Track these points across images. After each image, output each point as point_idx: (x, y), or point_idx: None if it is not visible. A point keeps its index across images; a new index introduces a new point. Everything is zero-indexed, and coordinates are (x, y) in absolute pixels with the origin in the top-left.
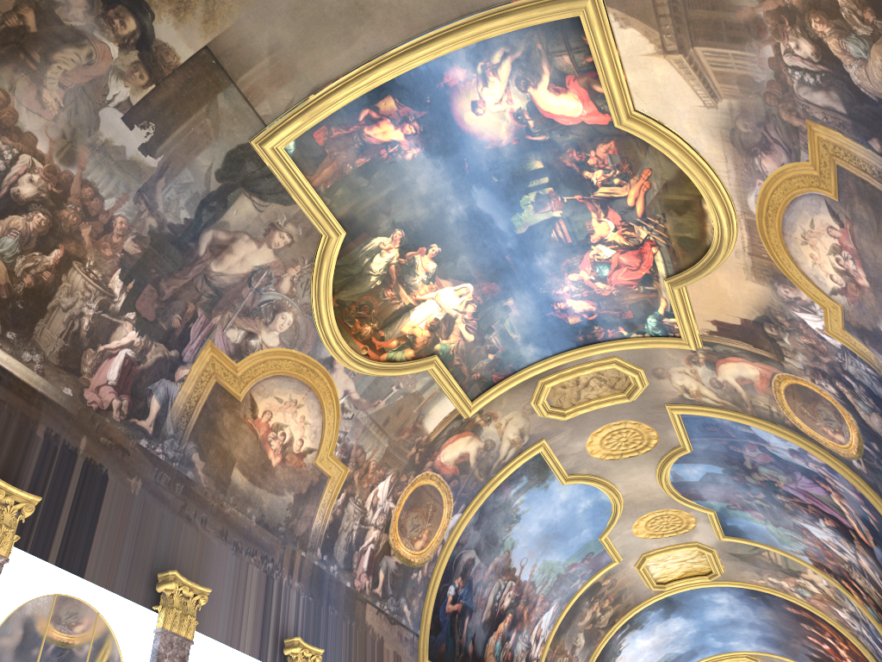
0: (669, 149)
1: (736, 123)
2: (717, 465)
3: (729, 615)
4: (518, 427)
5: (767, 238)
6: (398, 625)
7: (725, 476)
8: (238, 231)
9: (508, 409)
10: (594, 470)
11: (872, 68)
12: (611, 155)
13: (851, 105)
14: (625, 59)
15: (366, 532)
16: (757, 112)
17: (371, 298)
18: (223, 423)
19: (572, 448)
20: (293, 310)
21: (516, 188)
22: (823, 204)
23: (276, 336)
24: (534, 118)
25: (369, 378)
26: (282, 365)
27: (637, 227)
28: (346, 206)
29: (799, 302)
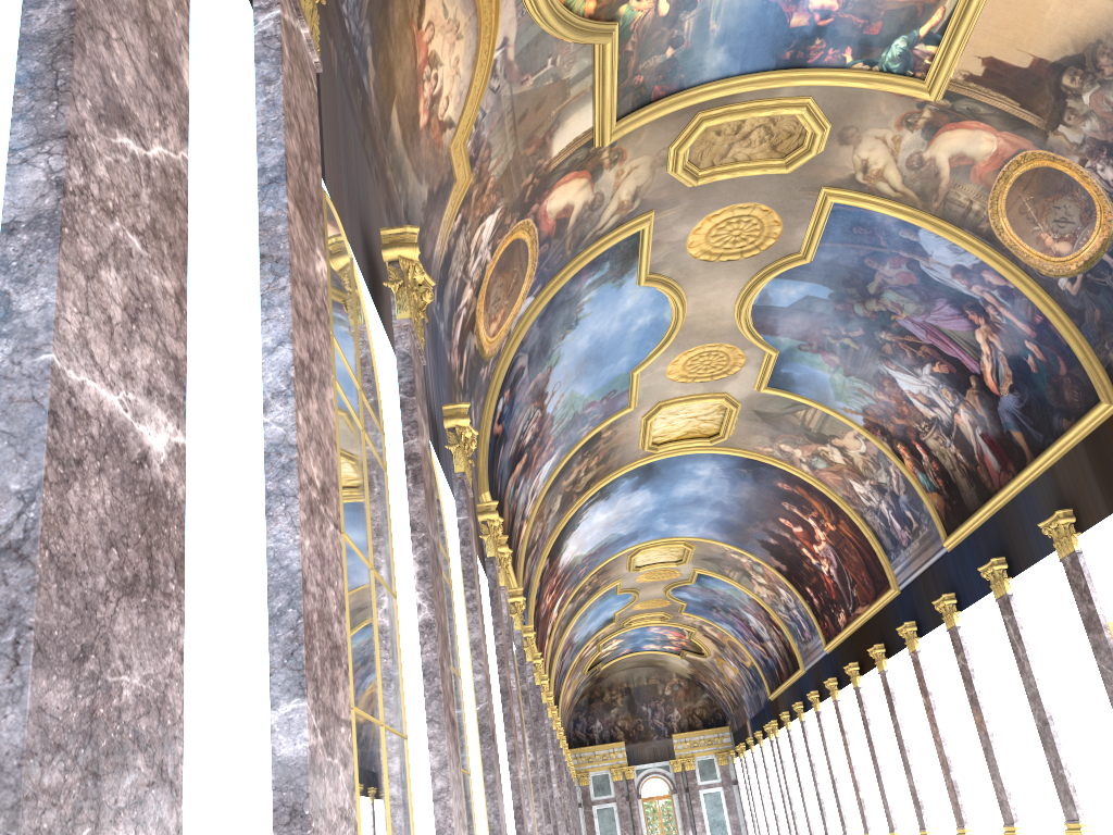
0: None
1: None
2: (828, 285)
3: (699, 492)
4: (637, 183)
5: None
6: None
7: (828, 303)
8: None
9: (642, 150)
10: (678, 272)
11: None
12: None
13: None
14: None
15: (464, 287)
16: None
17: None
18: (393, 13)
19: (673, 234)
20: None
21: None
22: None
23: None
24: None
25: (533, 31)
26: None
27: None
28: None
29: None
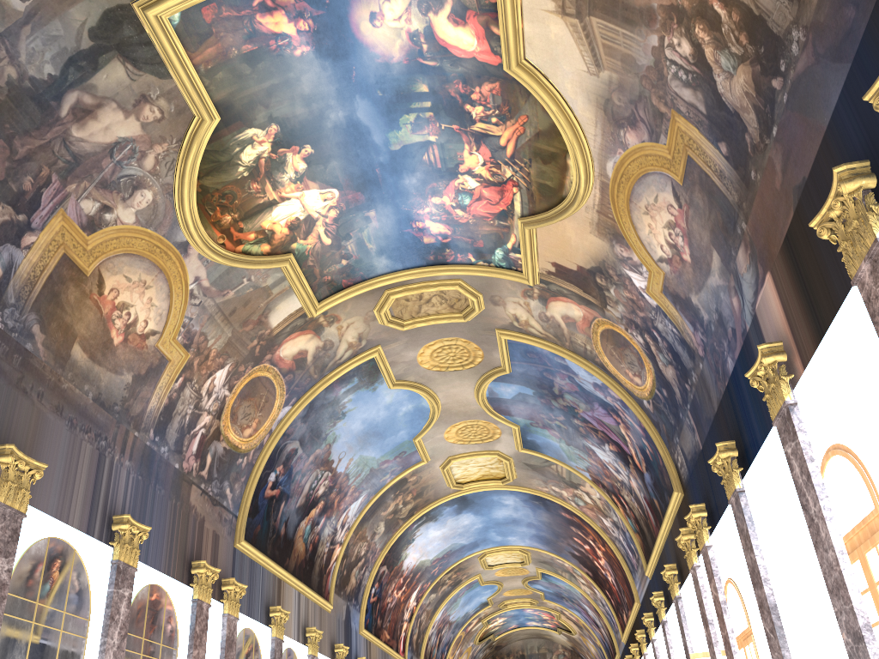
0: (549, 103)
1: (611, 95)
2: (529, 387)
3: (513, 515)
4: (358, 331)
5: (616, 201)
6: (219, 506)
7: (534, 397)
8: (105, 97)
9: (352, 313)
10: (421, 378)
11: (735, 83)
12: (494, 95)
13: (711, 109)
14: (526, 9)
15: (199, 417)
16: (632, 90)
17: (236, 188)
18: (68, 297)
19: (404, 357)
20: (153, 189)
21: (398, 106)
22: (669, 185)
23: (133, 213)
24: (429, 43)
25: (222, 268)
26: (136, 243)
27: (504, 166)
28: (225, 91)
29: (630, 261)
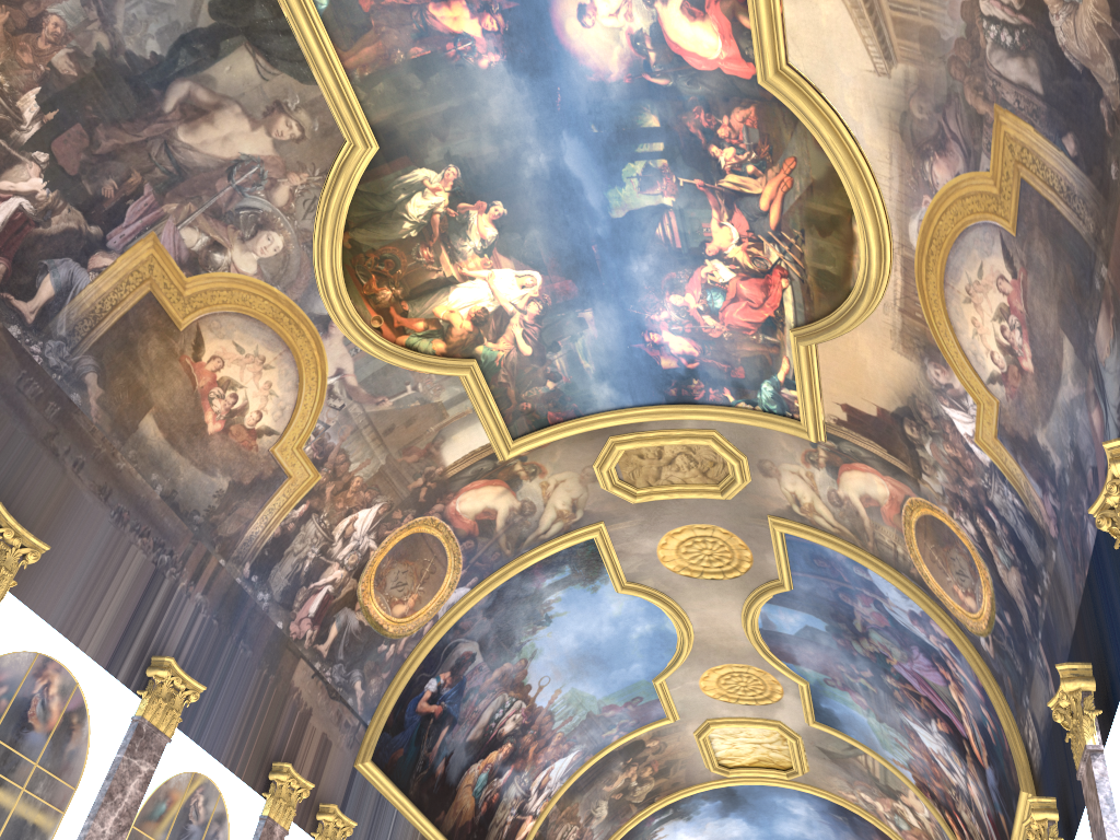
0: (820, 129)
1: (909, 104)
2: (820, 617)
3: (805, 834)
4: (570, 495)
5: (925, 288)
6: (340, 702)
7: (828, 636)
8: (227, 96)
9: (562, 466)
10: (663, 585)
11: (1082, 18)
12: (748, 128)
13: (1050, 80)
14: None
15: (326, 567)
16: (938, 88)
17: (400, 252)
18: (147, 350)
19: (638, 546)
20: (285, 234)
21: (620, 149)
22: (998, 241)
23: (254, 261)
24: (657, 49)
25: (377, 364)
26: (255, 303)
27: (768, 244)
28: (387, 110)
29: (950, 391)
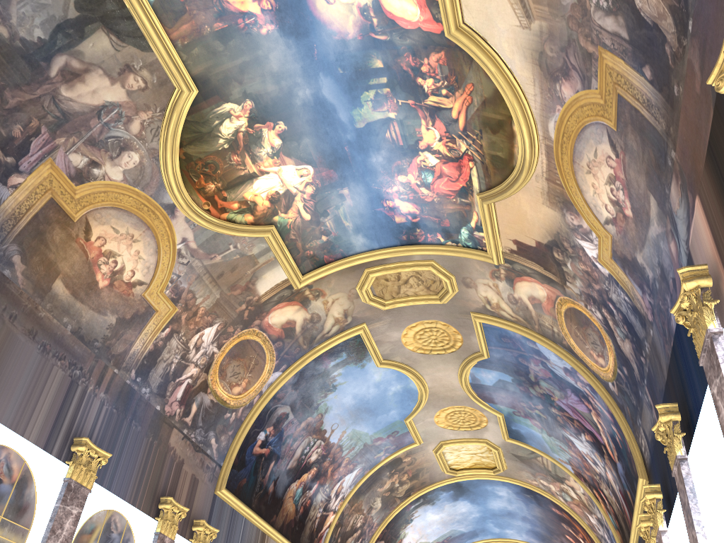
0: (487, 65)
1: (544, 46)
2: (507, 373)
3: (507, 507)
4: (343, 307)
5: (561, 165)
6: (202, 453)
7: (513, 385)
8: (92, 63)
9: (336, 289)
10: (406, 360)
11: None
12: (441, 65)
13: (633, 31)
14: None
15: (186, 367)
16: (561, 36)
17: (218, 159)
18: (53, 237)
19: (389, 336)
20: (140, 152)
21: (358, 83)
22: (605, 134)
23: (121, 172)
24: (378, 16)
25: (209, 233)
26: (123, 199)
27: (459, 140)
28: (201, 66)
29: (581, 229)
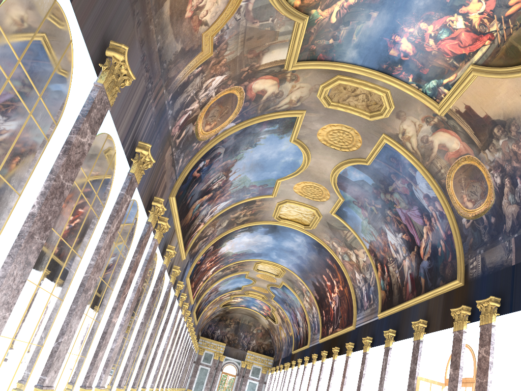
0: None
1: None
2: (373, 179)
3: (294, 248)
4: (301, 94)
5: None
6: (173, 168)
7: (370, 187)
8: None
9: (307, 80)
10: (310, 144)
11: None
12: None
13: None
14: None
15: (193, 101)
16: None
17: None
18: None
19: (312, 125)
20: None
21: None
22: None
23: None
24: None
25: (265, 1)
26: None
27: (496, 21)
28: None
29: None
